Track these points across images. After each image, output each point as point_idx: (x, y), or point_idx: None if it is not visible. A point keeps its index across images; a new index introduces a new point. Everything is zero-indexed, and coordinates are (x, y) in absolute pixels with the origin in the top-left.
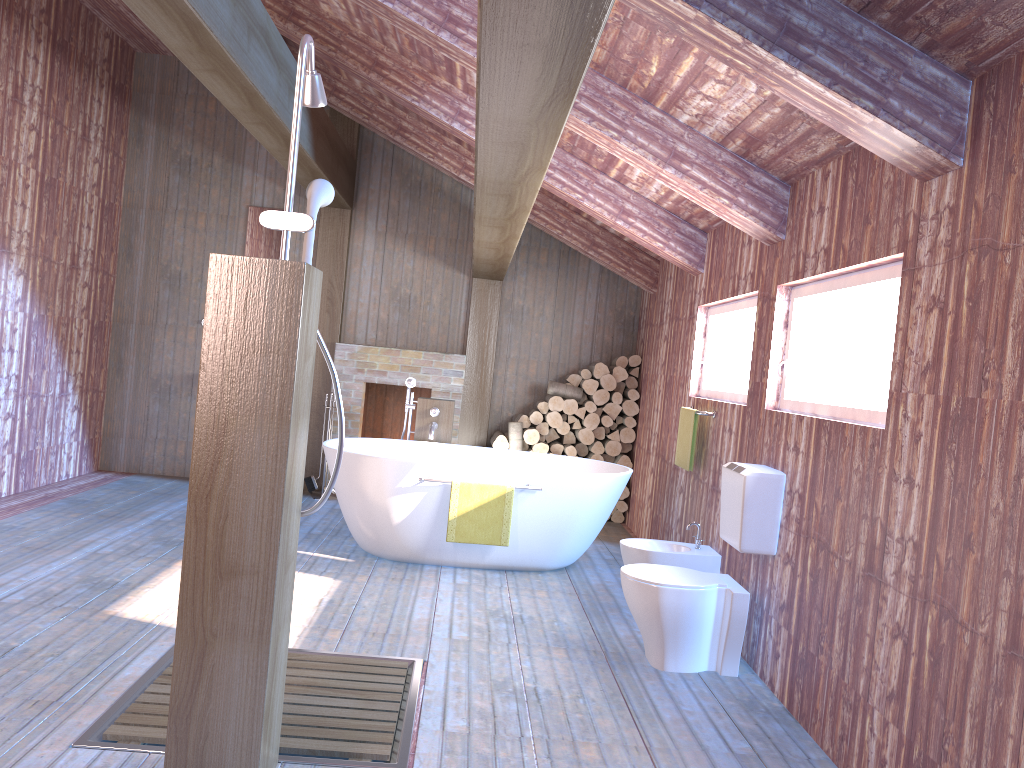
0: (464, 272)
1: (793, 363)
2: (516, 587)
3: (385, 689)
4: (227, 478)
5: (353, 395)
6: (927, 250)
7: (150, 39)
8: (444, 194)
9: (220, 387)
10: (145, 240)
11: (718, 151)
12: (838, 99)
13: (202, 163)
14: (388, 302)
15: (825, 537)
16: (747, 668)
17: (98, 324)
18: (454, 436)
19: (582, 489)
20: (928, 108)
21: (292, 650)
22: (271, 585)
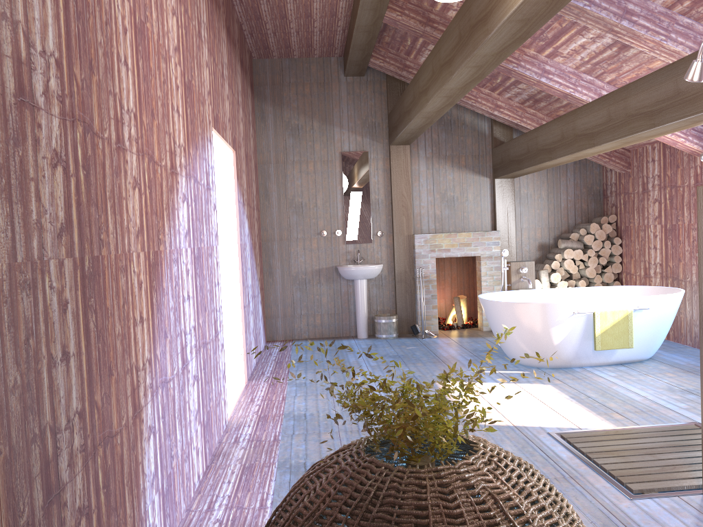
0: (486, 176)
1: None
2: (648, 373)
3: None
4: None
5: (430, 267)
6: None
7: (270, 49)
8: (466, 126)
9: None
10: (275, 184)
11: None
12: None
13: (306, 127)
14: (439, 203)
15: None
16: None
17: (259, 244)
18: (498, 285)
19: (668, 304)
20: None
21: (619, 428)
22: None
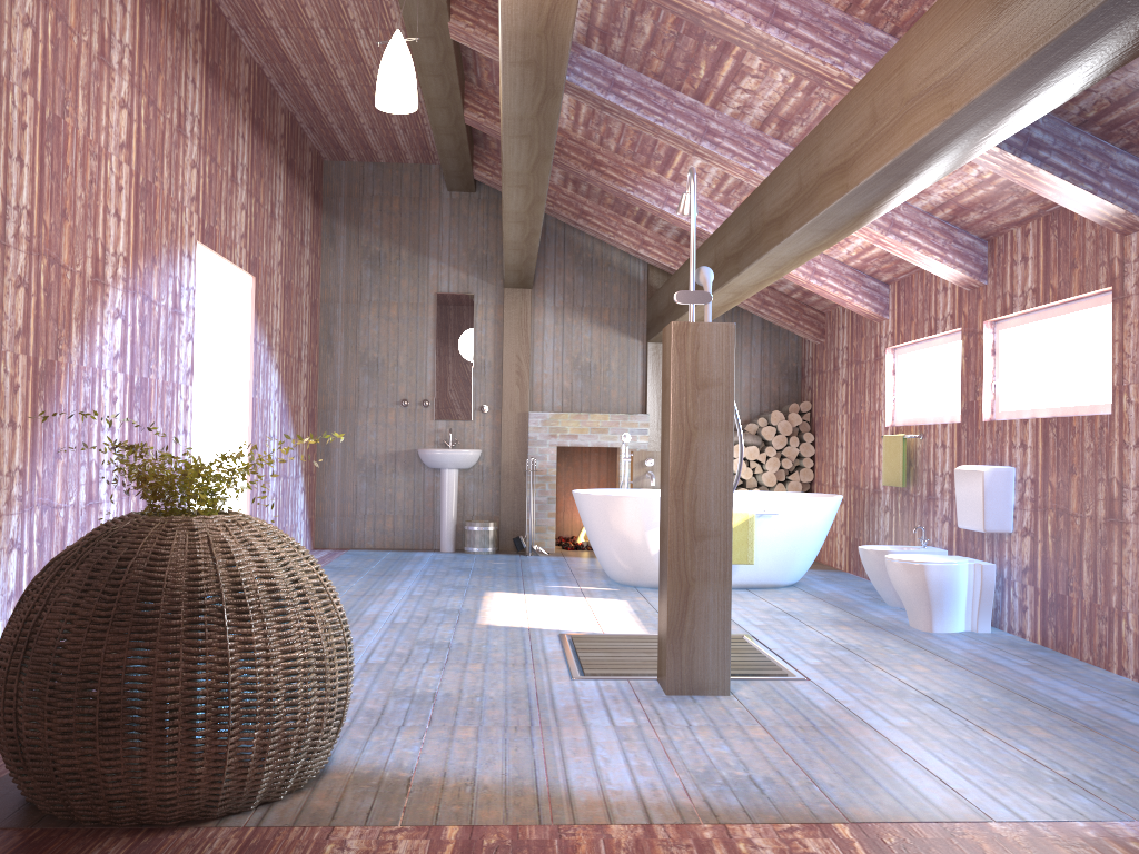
0: (638, 338)
1: (1003, 382)
2: (767, 597)
3: (743, 648)
4: (694, 472)
5: (548, 459)
6: (1133, 283)
7: (344, 149)
8: (614, 268)
9: (685, 411)
10: (343, 331)
11: (928, 219)
12: (1067, 185)
13: (391, 257)
14: (570, 371)
15: (1063, 505)
16: (994, 628)
17: (311, 411)
18: None
19: (809, 511)
20: (1129, 187)
21: (648, 634)
22: (729, 542)
